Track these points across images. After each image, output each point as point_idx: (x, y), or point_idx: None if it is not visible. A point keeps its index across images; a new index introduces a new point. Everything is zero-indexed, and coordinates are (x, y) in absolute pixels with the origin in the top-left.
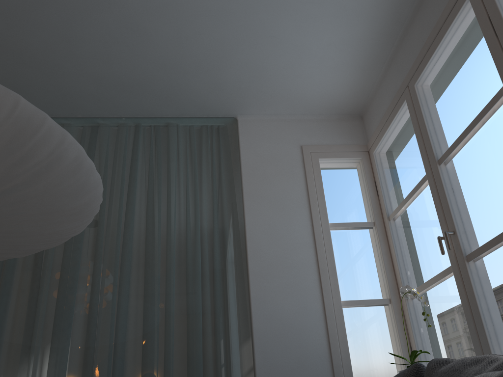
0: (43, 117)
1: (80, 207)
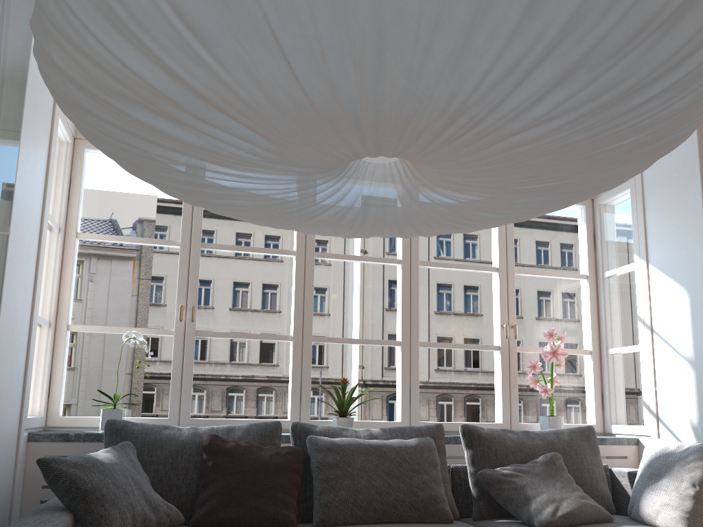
0: None
1: None
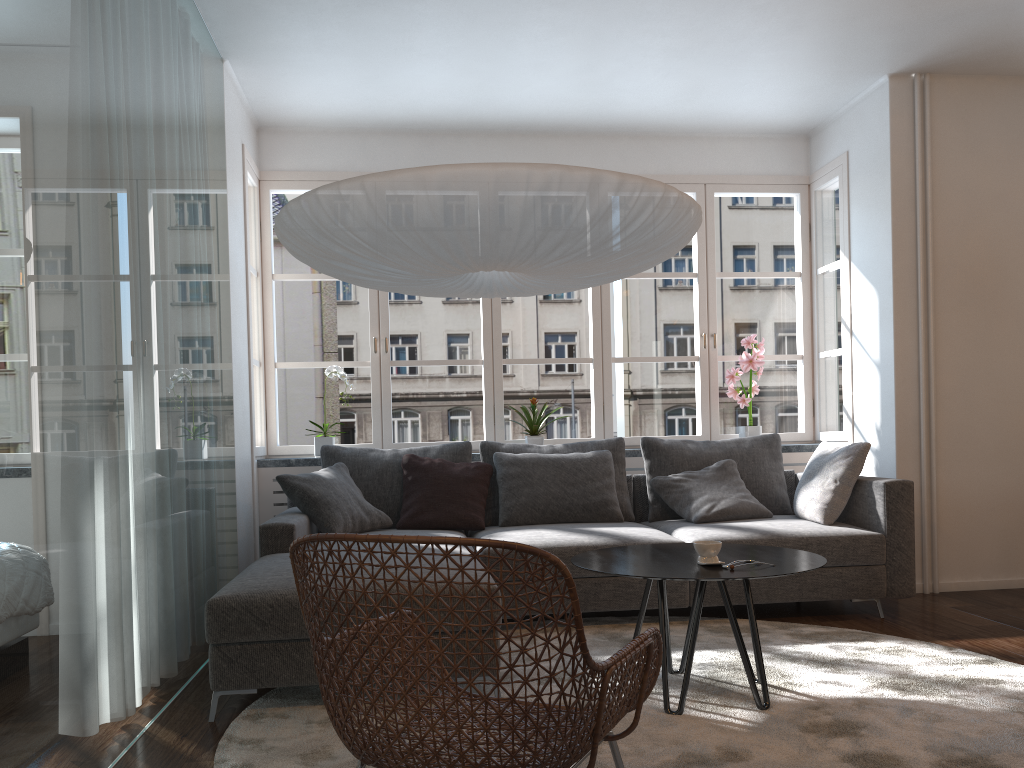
0: None
1: None
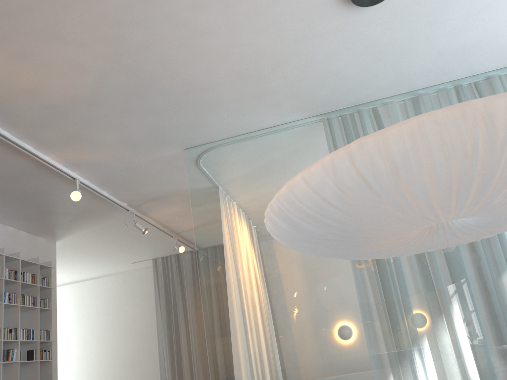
0: None
1: None
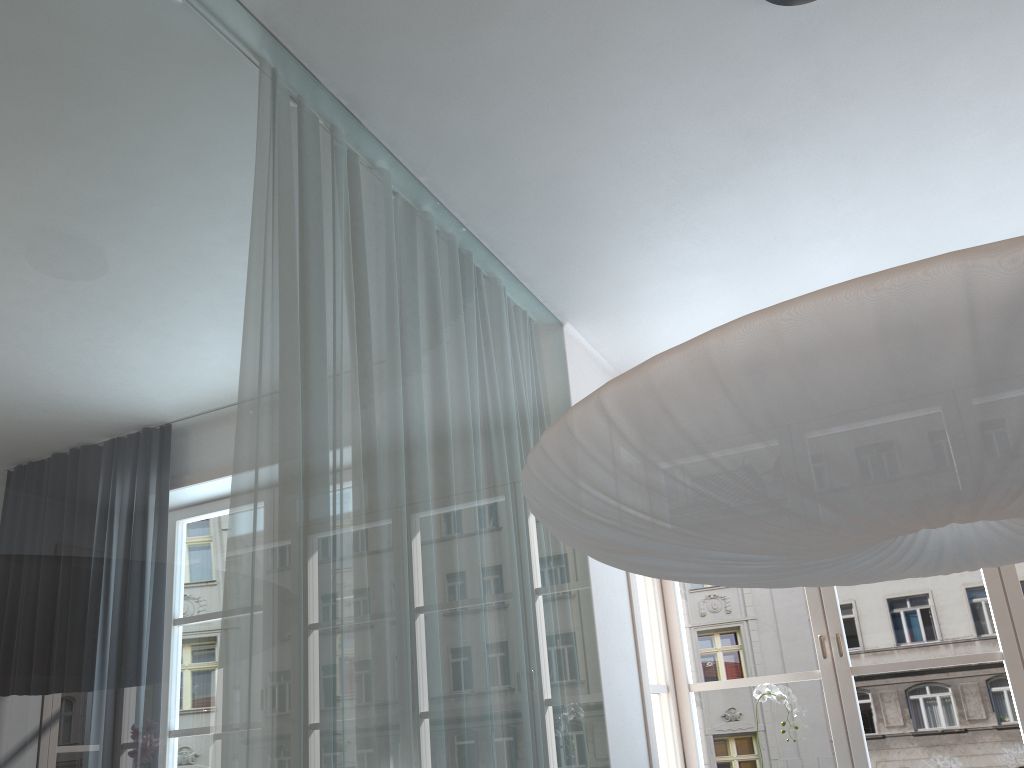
0: None
1: None
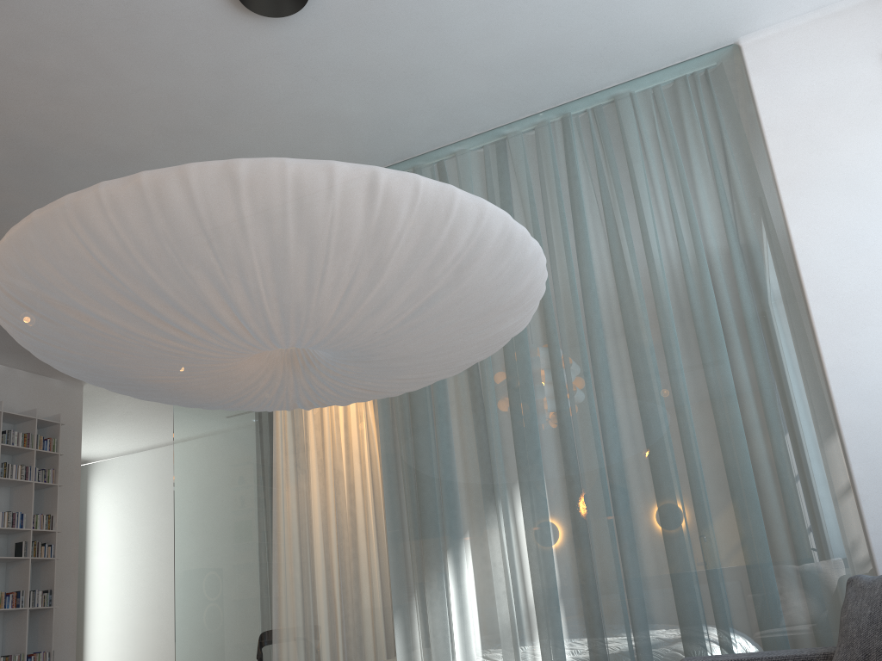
0: (451, 192)
1: (520, 294)
